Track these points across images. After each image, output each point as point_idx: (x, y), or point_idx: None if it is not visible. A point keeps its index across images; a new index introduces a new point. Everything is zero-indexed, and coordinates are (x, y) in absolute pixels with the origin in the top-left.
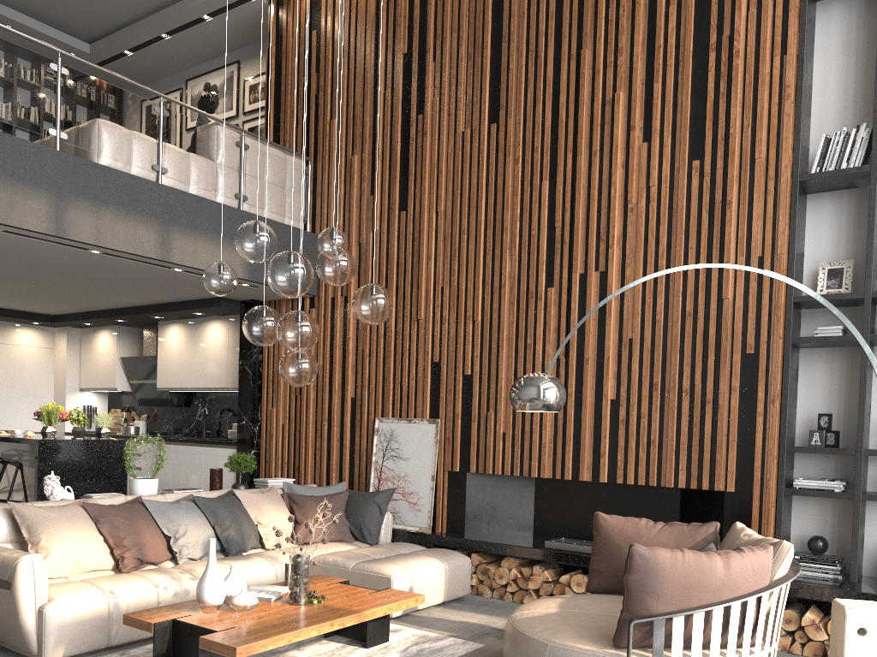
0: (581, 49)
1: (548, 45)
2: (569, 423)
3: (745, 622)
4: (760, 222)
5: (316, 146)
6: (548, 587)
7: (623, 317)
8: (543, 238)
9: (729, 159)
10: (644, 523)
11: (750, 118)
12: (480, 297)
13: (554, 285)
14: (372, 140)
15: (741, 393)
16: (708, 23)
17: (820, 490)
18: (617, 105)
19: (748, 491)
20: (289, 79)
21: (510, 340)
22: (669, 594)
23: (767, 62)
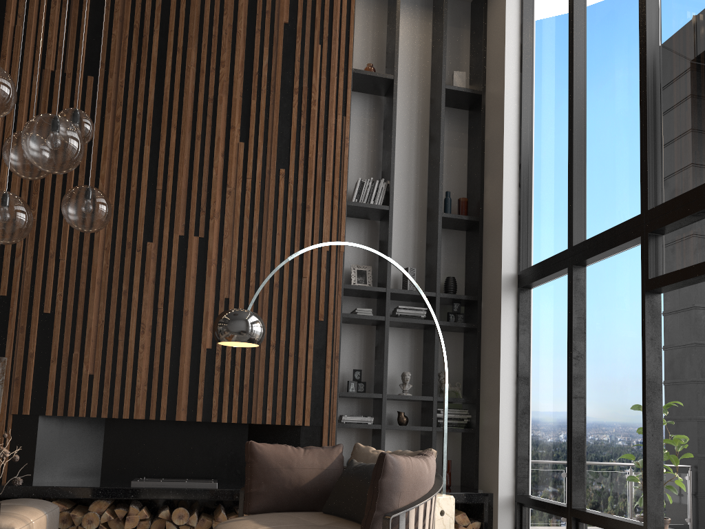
0: (186, 47)
1: (154, 30)
2: (166, 367)
3: (434, 508)
4: (328, 226)
5: None
6: (146, 524)
7: (221, 279)
8: (144, 196)
9: (308, 175)
10: (290, 448)
11: (322, 151)
12: (68, 237)
13: (154, 240)
14: None
15: (314, 350)
16: (292, 72)
17: (359, 423)
18: (220, 105)
19: (319, 425)
20: None
21: (103, 284)
22: (406, 491)
23: (333, 117)
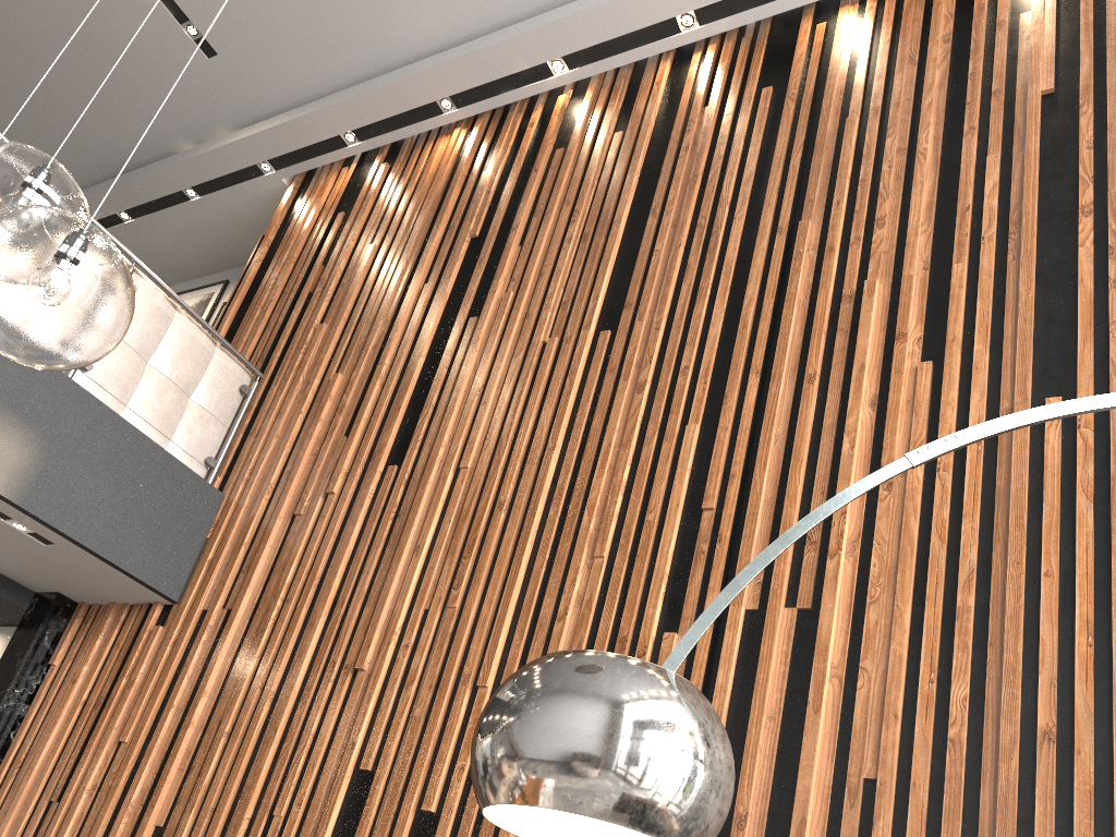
0: (798, 222)
1: (735, 217)
2: None
3: None
4: None
5: (281, 362)
6: None
7: (854, 722)
8: (671, 527)
9: None
10: None
11: None
12: (504, 637)
13: (681, 628)
14: (378, 354)
15: None
16: (1072, 178)
17: None
18: (867, 299)
19: None
20: (278, 272)
21: None
22: None
23: None
